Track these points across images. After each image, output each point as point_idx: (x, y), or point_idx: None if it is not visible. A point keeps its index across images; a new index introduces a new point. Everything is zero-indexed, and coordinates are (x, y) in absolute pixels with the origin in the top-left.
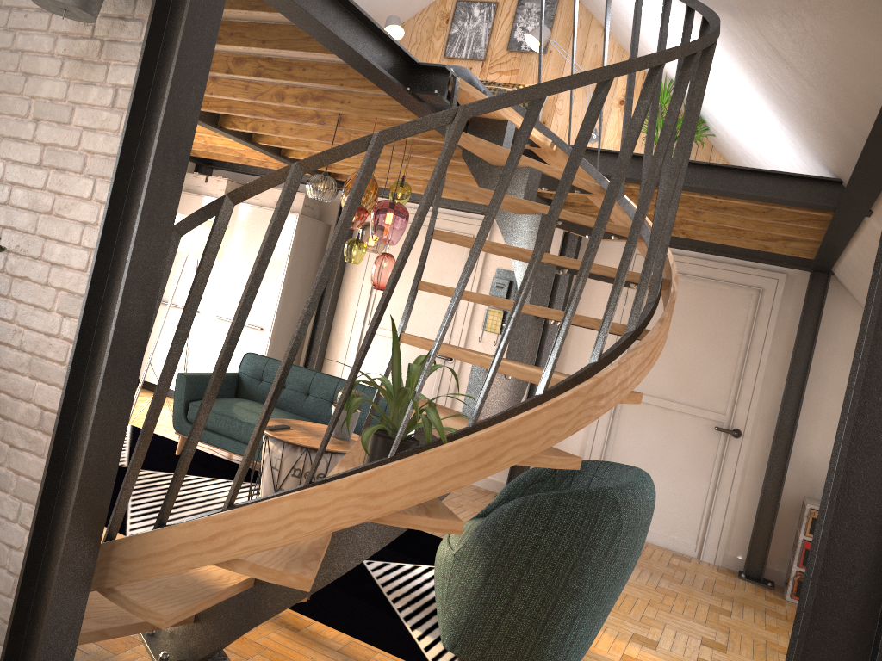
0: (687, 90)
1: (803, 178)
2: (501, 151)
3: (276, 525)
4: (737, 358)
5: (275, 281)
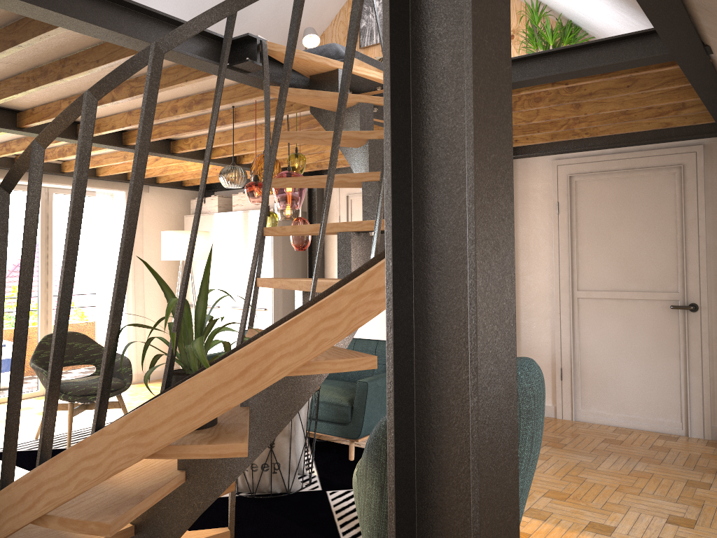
0: (550, 3)
1: (633, 37)
2: (325, 94)
3: (66, 477)
4: (676, 236)
5: (267, 267)
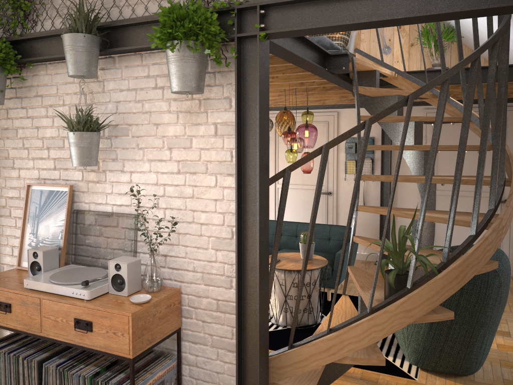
0: None
1: None
2: (382, 90)
3: (361, 336)
4: None
5: None
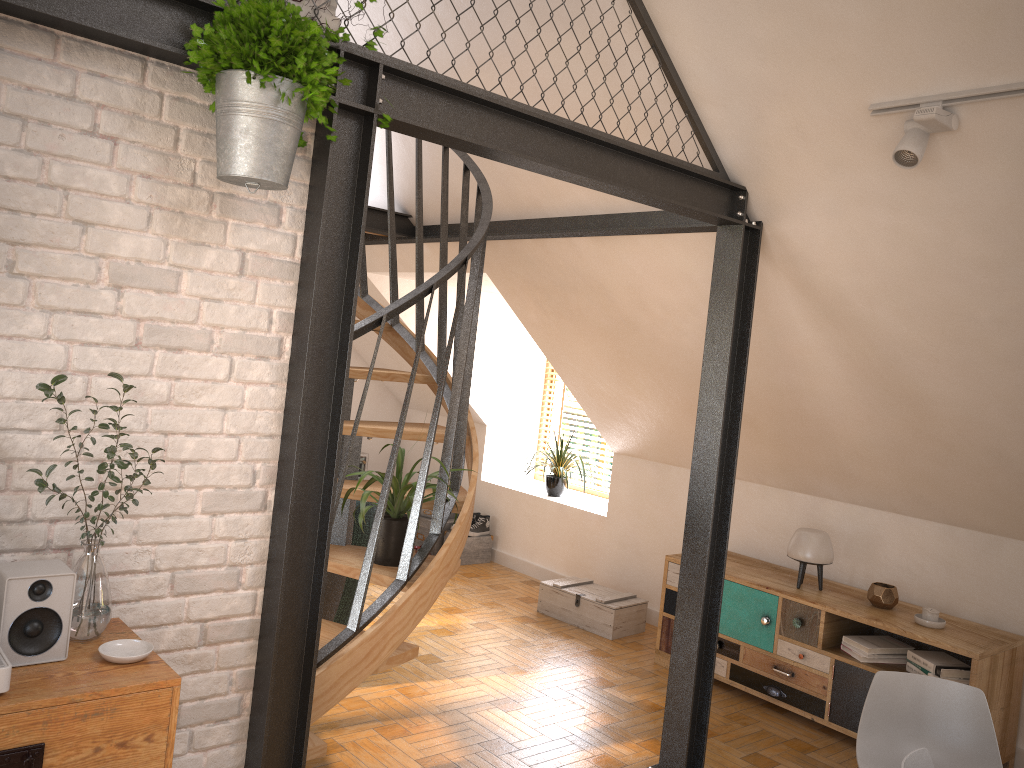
0: None
1: (386, 212)
2: None
3: (407, 618)
4: None
5: None
